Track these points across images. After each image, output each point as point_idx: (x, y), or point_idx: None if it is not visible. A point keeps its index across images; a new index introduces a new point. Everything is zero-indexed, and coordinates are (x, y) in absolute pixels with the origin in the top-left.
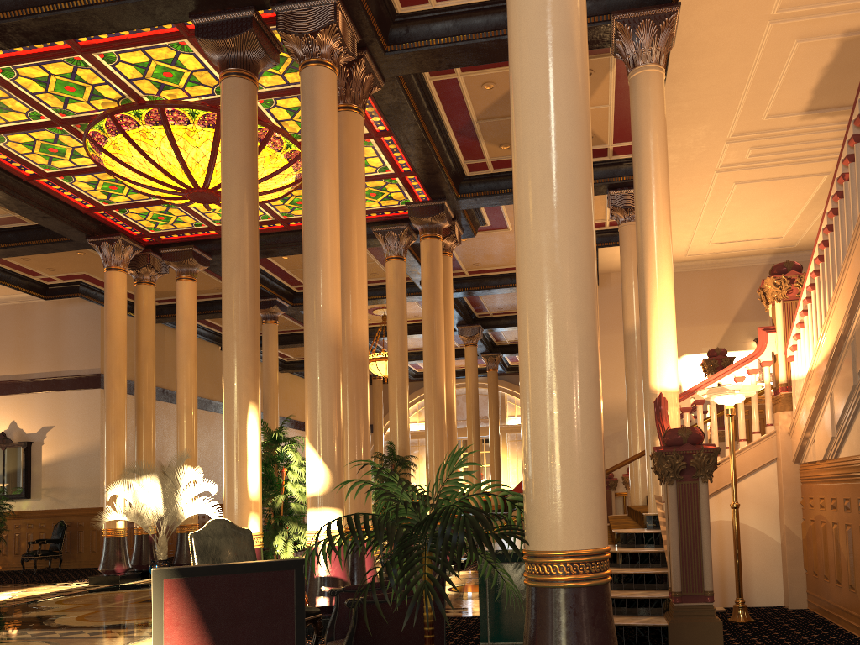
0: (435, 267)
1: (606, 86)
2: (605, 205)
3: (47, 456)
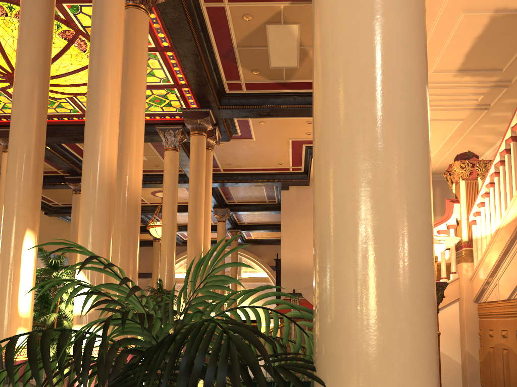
0: (200, 155)
1: None
2: None
3: None
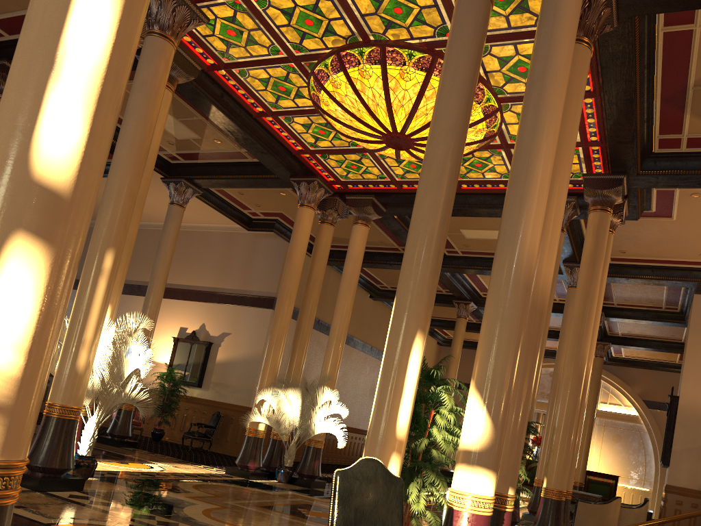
0: (600, 240)
1: None
2: None
3: (220, 356)
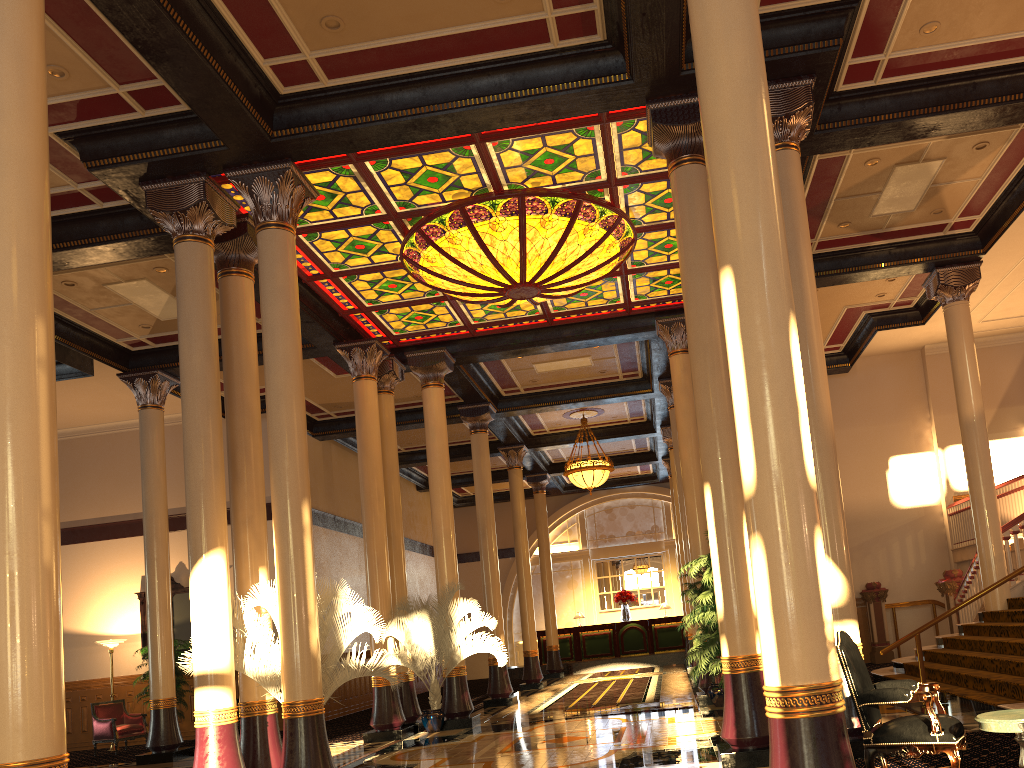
0: None
1: (991, 158)
2: (905, 284)
3: None
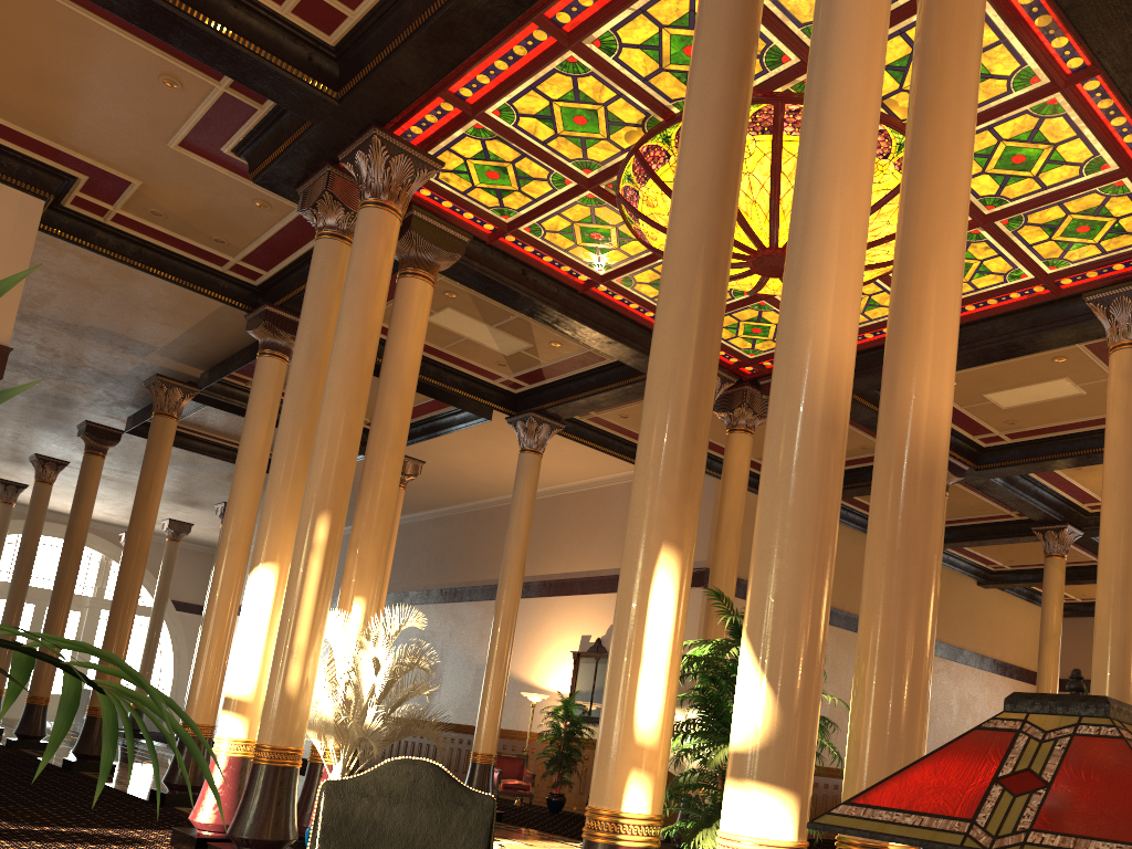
0: None
1: None
2: None
3: None
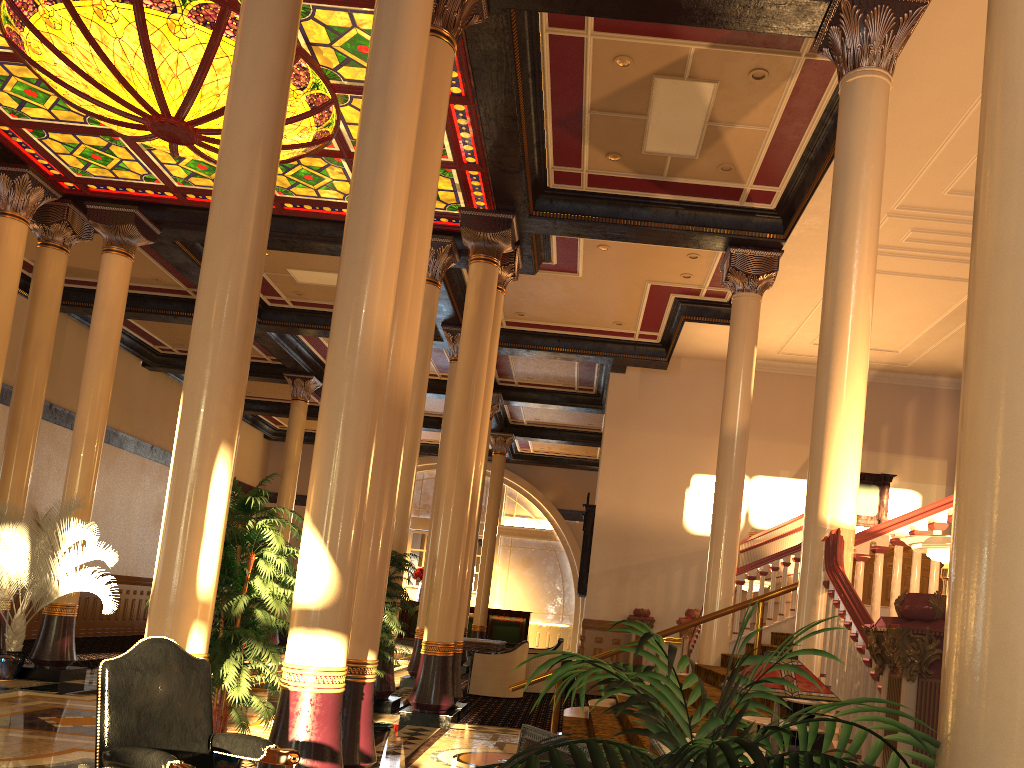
0: (486, 302)
1: (776, 99)
2: (711, 267)
3: None
